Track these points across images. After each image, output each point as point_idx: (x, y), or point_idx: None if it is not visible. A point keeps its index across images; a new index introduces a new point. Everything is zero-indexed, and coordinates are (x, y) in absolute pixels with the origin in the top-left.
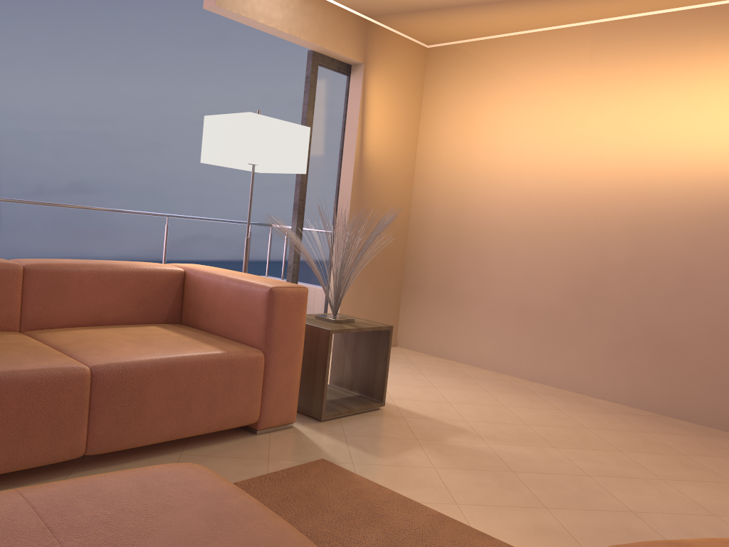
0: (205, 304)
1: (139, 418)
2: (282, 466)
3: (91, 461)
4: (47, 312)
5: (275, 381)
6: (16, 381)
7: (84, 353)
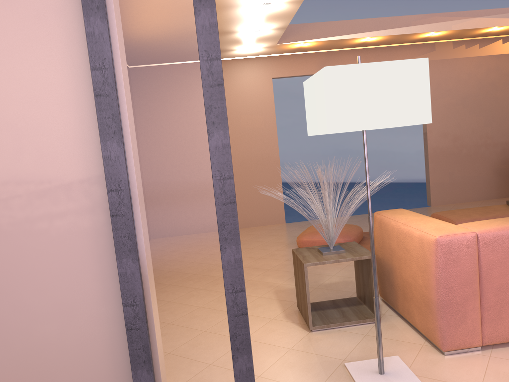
0: None
1: None
2: None
3: None
4: None
5: None
6: None
7: None
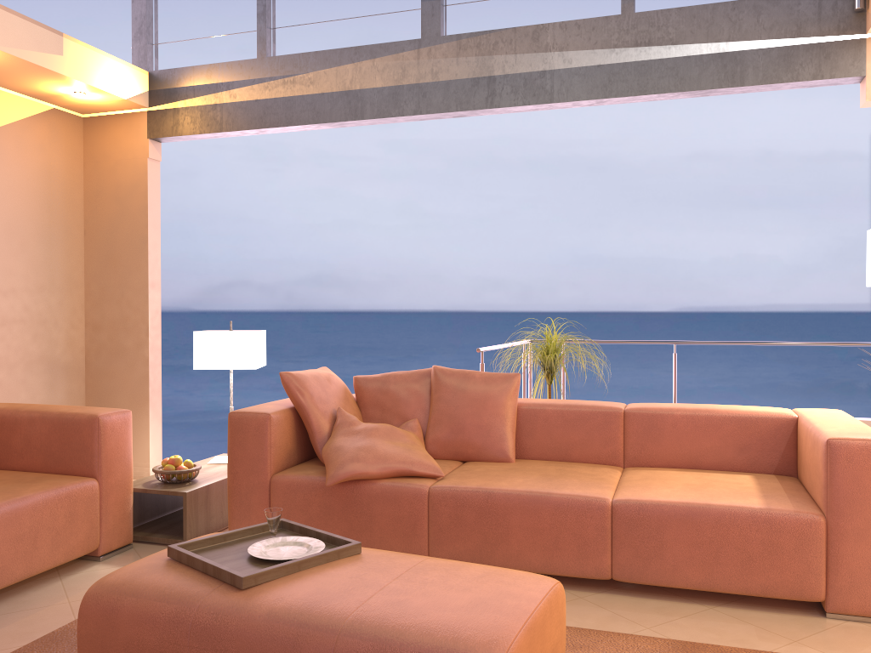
0: (802, 455)
1: (659, 557)
2: (799, 652)
3: (628, 589)
4: (645, 451)
5: (845, 555)
6: (549, 501)
7: (626, 489)
